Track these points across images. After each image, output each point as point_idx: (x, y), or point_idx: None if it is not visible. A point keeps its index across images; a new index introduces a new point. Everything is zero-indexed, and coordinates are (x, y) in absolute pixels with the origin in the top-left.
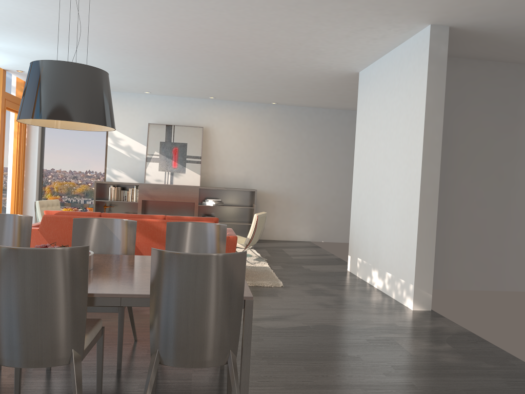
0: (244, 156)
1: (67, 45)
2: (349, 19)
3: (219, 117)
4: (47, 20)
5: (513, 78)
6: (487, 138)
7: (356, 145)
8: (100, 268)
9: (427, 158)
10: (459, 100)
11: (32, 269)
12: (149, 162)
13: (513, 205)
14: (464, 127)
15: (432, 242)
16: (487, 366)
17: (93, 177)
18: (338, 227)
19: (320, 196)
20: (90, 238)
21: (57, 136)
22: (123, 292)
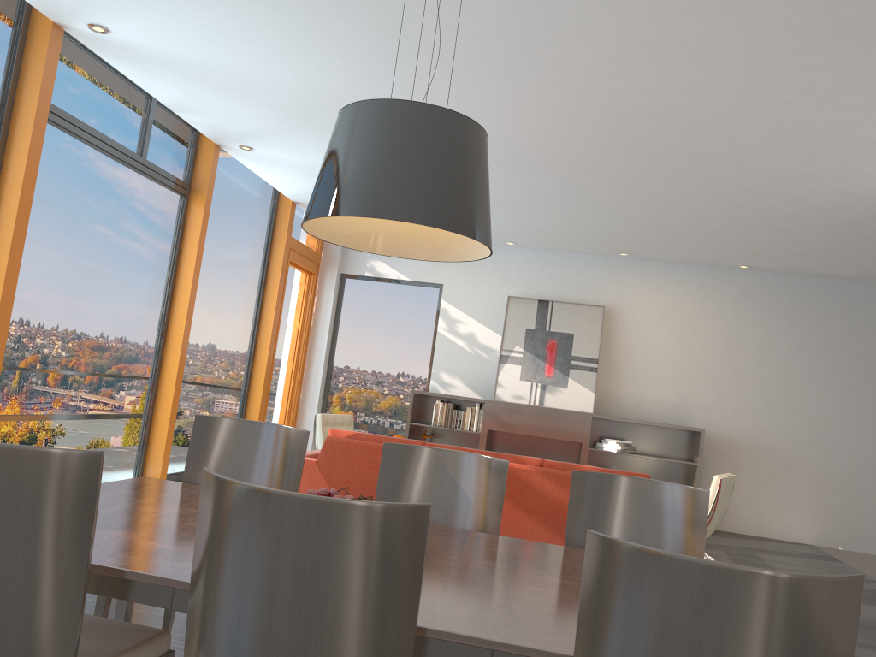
0: (680, 363)
1: None
2: None
3: (634, 289)
4: None
5: None
6: None
7: None
8: (435, 558)
9: None
10: None
11: (294, 547)
12: (505, 364)
13: None
14: None
15: None
16: None
17: (409, 383)
18: (875, 522)
19: (837, 454)
20: (411, 488)
21: (360, 312)
22: (499, 637)
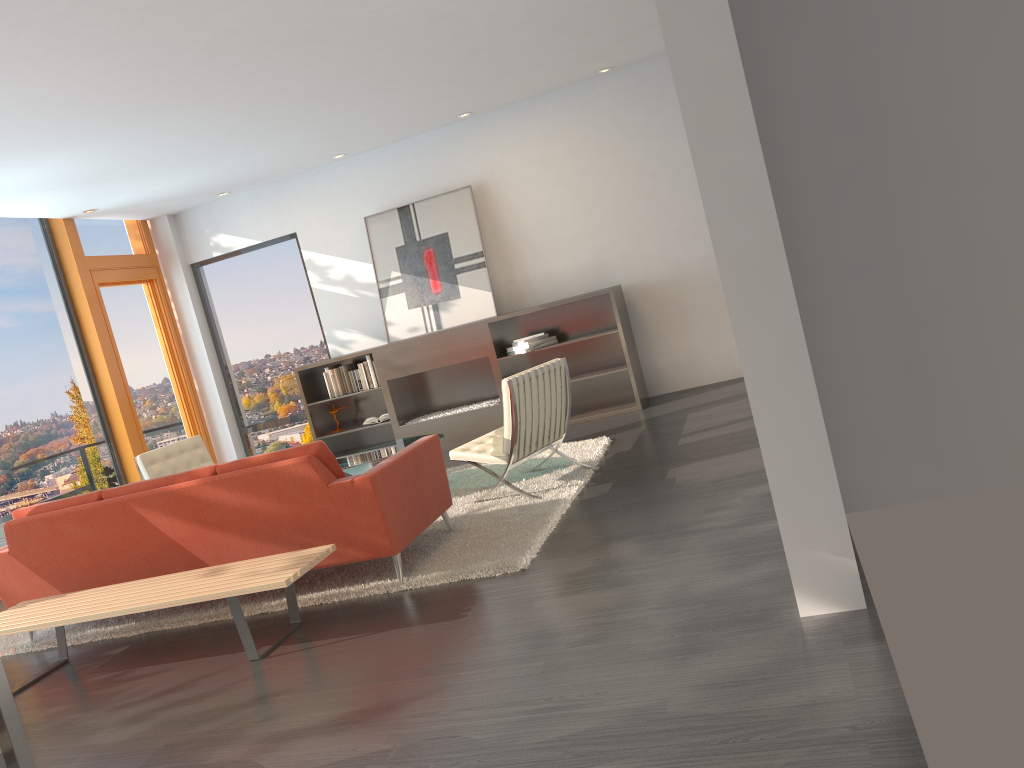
0: (580, 216)
1: (38, 149)
2: None
3: (499, 150)
4: None
5: None
6: None
7: None
8: None
9: (704, 130)
10: None
11: None
12: (388, 298)
13: None
14: None
15: (806, 395)
16: None
17: (309, 356)
18: None
19: None
20: None
21: (228, 299)
22: None
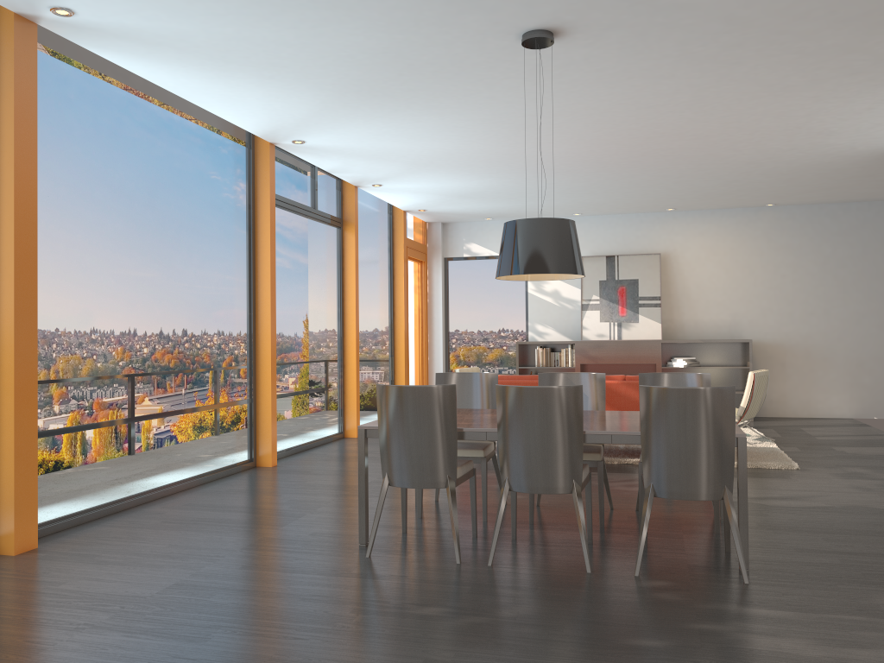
0: (728, 290)
1: (485, 175)
2: (866, 90)
3: (683, 236)
4: (470, 154)
5: None
6: None
7: None
8: None
9: None
10: None
11: (539, 404)
12: (586, 311)
13: None
14: None
15: None
16: None
17: (511, 337)
18: None
19: (864, 344)
20: None
21: (463, 286)
22: (613, 430)
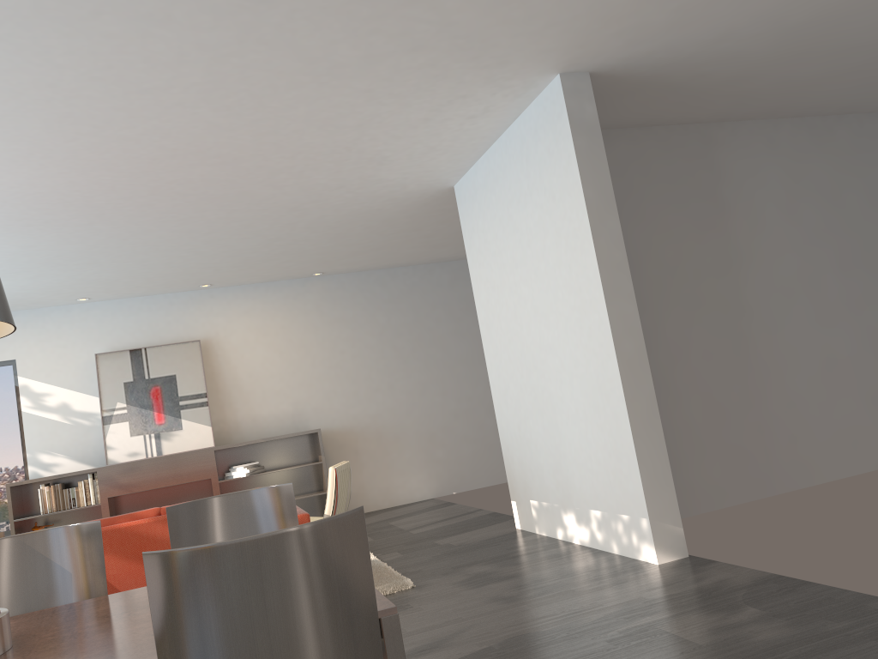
0: (285, 375)
1: None
2: (426, 85)
3: (225, 317)
4: None
5: (698, 147)
6: (686, 247)
7: (478, 307)
8: (31, 641)
9: (611, 291)
10: (627, 195)
11: None
12: (111, 425)
13: (756, 347)
14: (647, 236)
15: (658, 434)
16: (838, 625)
17: (2, 477)
18: (474, 461)
19: (432, 415)
20: (1, 585)
21: None
22: None
